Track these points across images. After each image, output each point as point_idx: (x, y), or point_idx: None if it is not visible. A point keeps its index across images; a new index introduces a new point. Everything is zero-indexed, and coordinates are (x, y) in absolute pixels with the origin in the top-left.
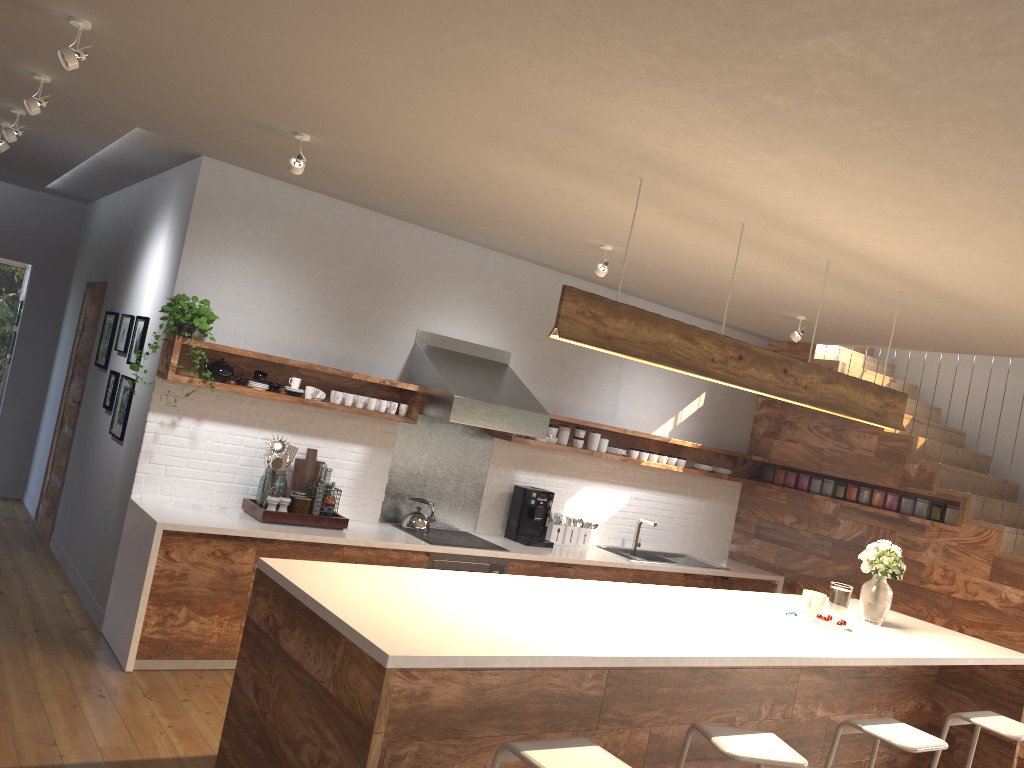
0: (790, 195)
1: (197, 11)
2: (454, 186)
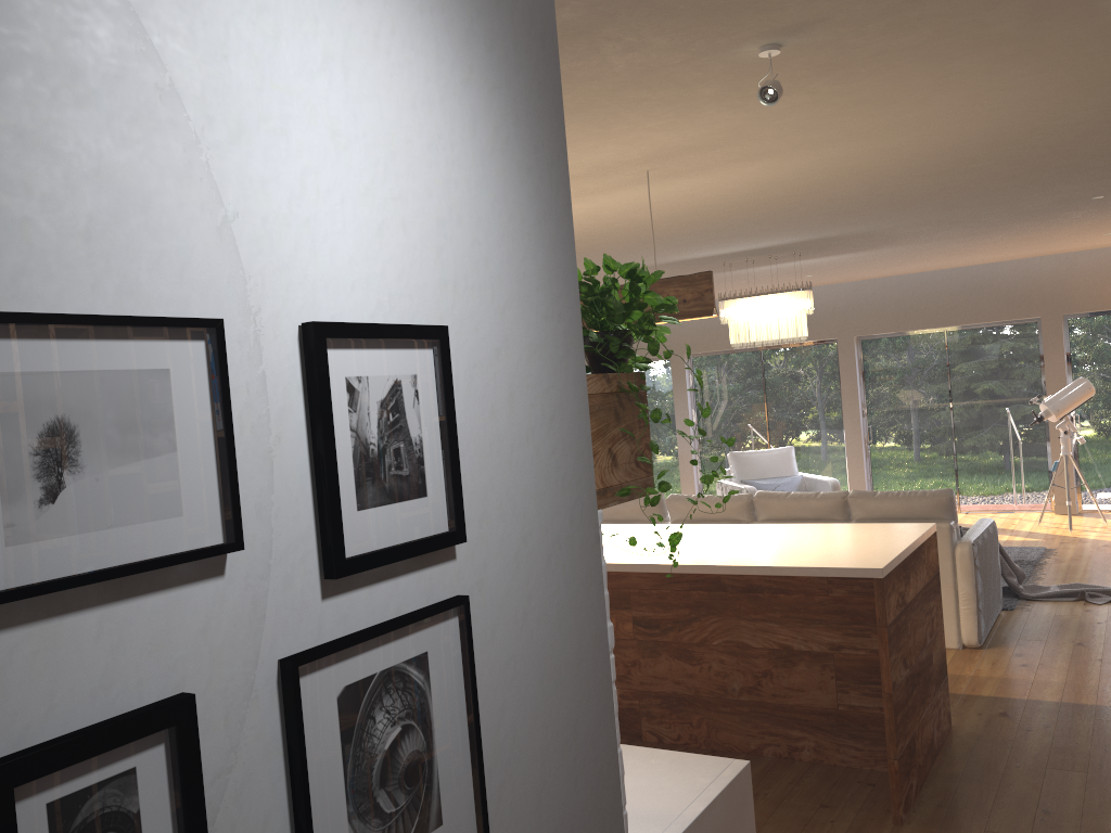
0: (625, 198)
1: (1059, 66)
2: (567, 110)
